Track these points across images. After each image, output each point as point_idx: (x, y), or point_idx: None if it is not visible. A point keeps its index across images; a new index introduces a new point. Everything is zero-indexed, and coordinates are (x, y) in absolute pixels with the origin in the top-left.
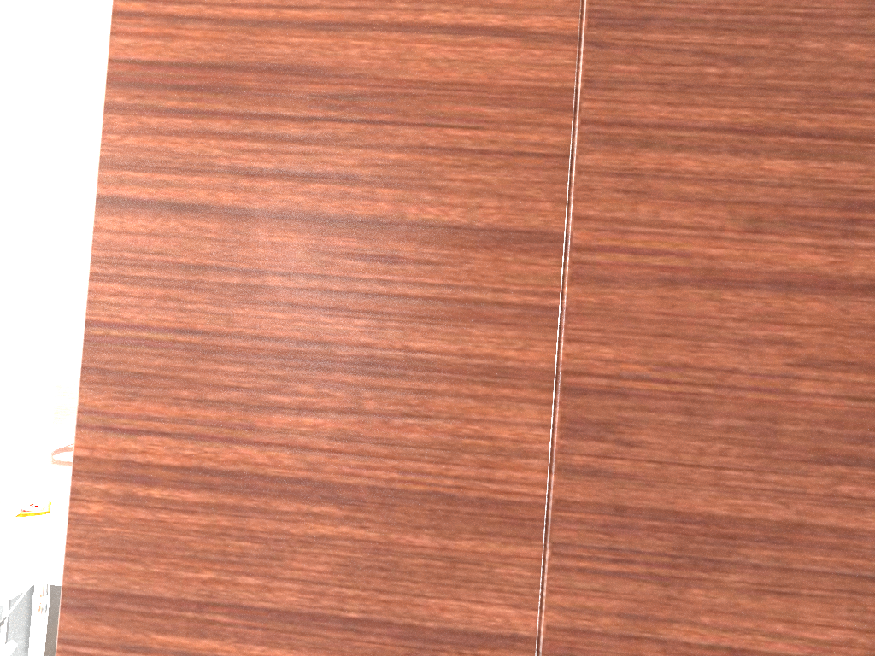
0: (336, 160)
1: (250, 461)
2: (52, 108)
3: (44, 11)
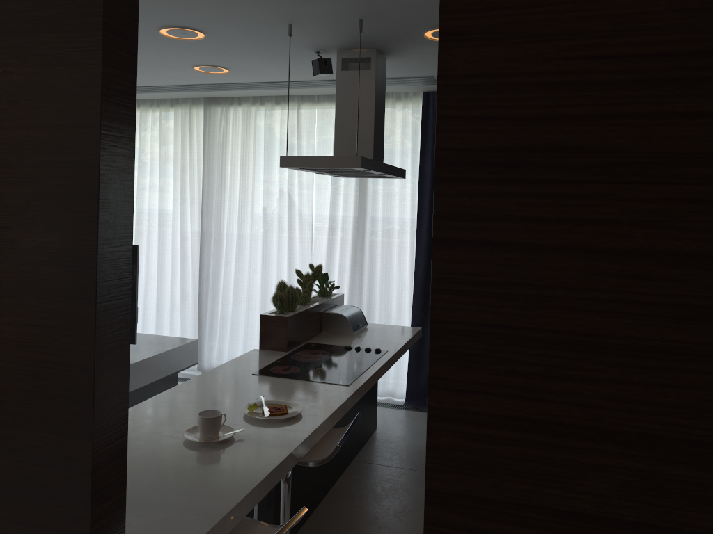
0: (601, 209)
1: (550, 413)
2: (224, 108)
3: (235, 46)
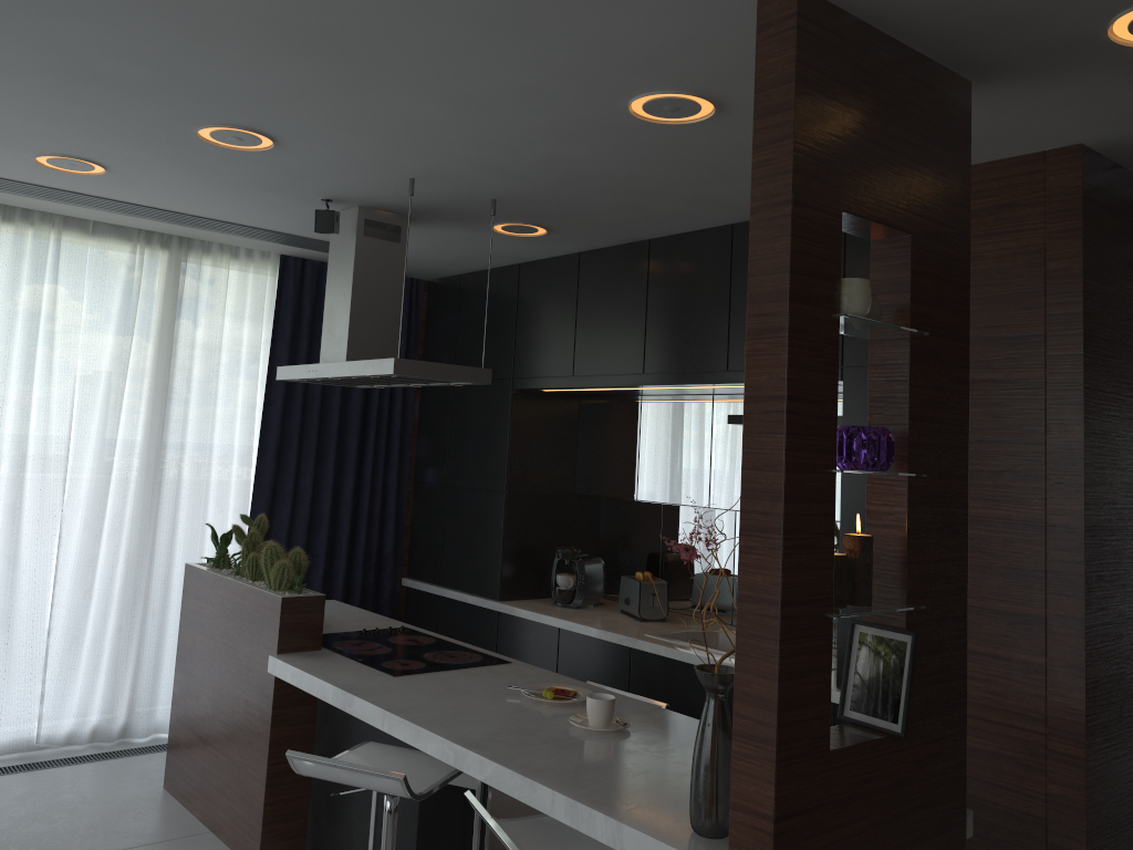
0: (1119, 461)
1: (1112, 568)
2: None
3: (244, 165)
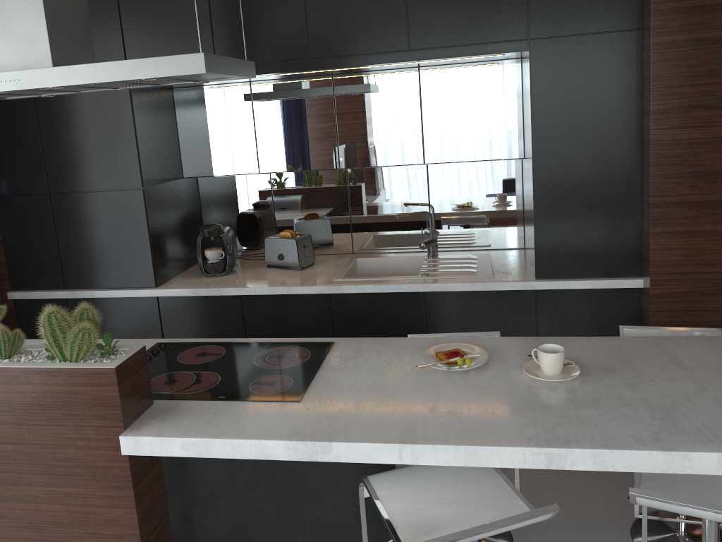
0: None
1: None
2: None
3: None
